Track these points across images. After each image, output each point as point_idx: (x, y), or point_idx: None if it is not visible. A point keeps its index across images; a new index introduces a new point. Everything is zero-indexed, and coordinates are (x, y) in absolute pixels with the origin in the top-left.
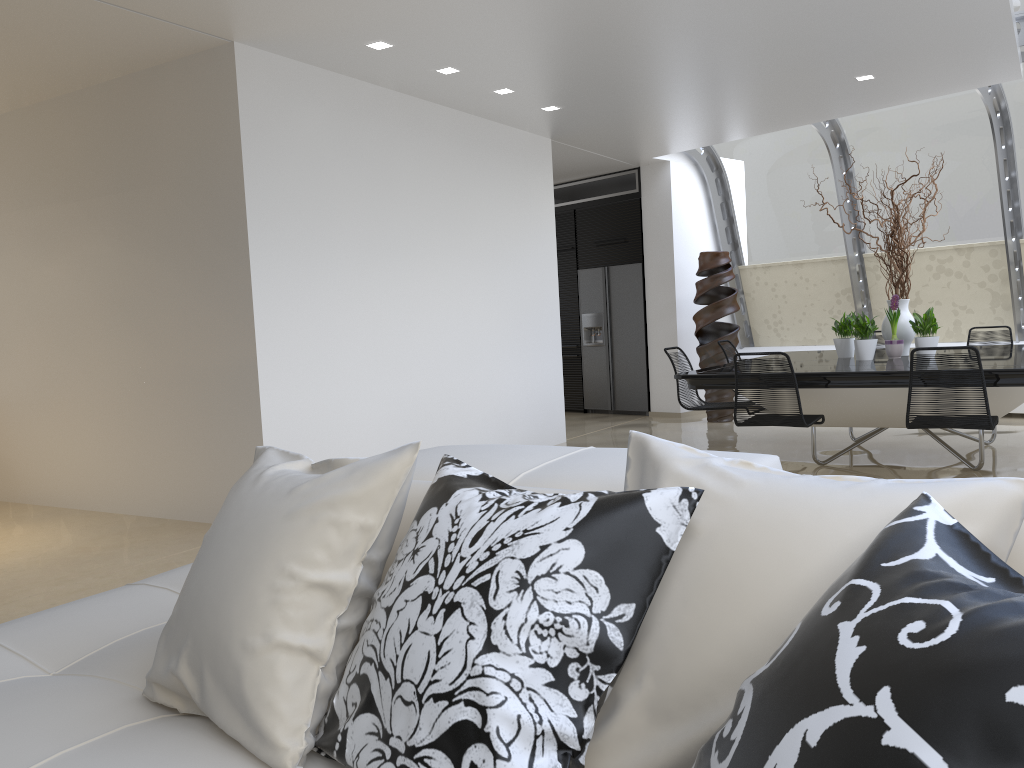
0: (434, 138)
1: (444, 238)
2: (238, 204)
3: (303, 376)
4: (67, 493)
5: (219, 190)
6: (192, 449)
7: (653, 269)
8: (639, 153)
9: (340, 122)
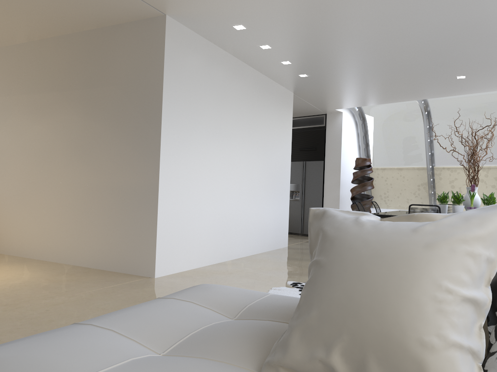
0: (246, 82)
1: (246, 133)
2: (158, 99)
3: (178, 195)
4: (30, 250)
5: (147, 91)
6: (112, 230)
7: (329, 164)
8: (330, 106)
9: (208, 66)
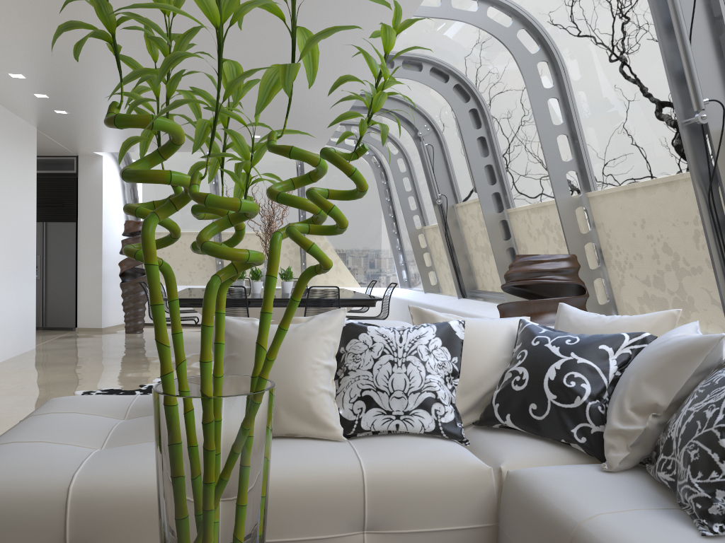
0: None
1: None
2: None
3: None
4: None
5: None
6: None
7: (85, 227)
8: (88, 148)
9: None
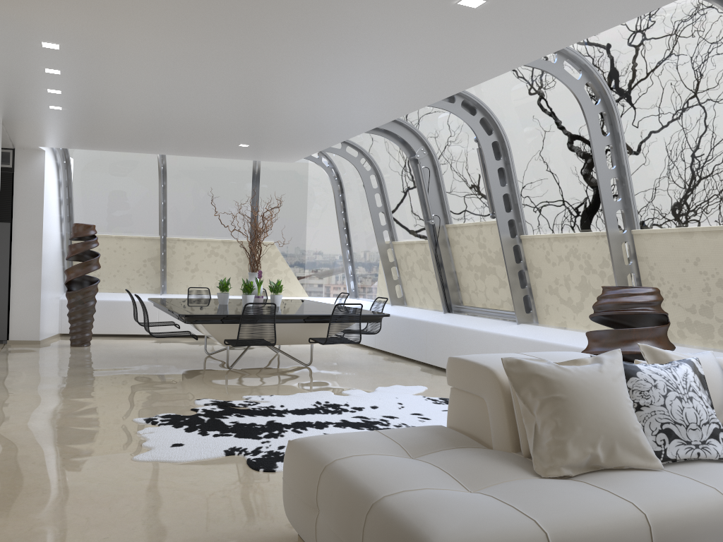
0: None
1: None
2: None
3: None
4: None
5: None
6: None
7: (22, 229)
8: (38, 142)
9: None
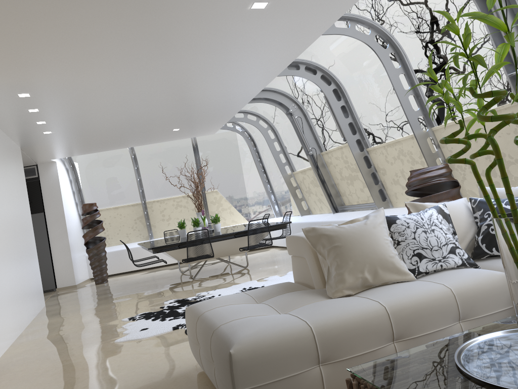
0: None
1: (8, 196)
2: None
3: None
4: None
5: None
6: None
7: (51, 215)
8: (49, 157)
9: None
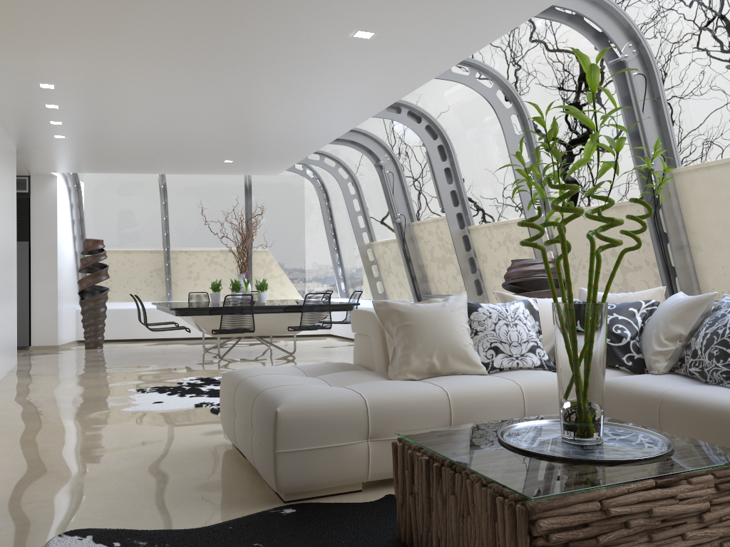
0: None
1: None
2: None
3: None
4: None
5: None
6: None
7: (39, 246)
8: (49, 168)
9: None
